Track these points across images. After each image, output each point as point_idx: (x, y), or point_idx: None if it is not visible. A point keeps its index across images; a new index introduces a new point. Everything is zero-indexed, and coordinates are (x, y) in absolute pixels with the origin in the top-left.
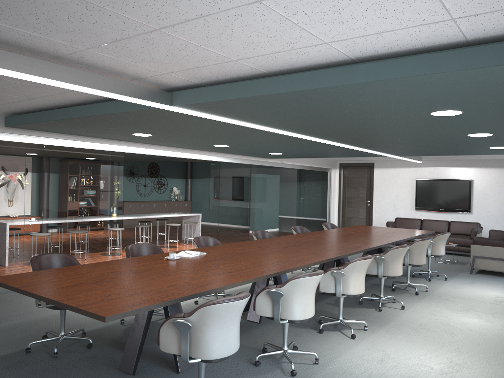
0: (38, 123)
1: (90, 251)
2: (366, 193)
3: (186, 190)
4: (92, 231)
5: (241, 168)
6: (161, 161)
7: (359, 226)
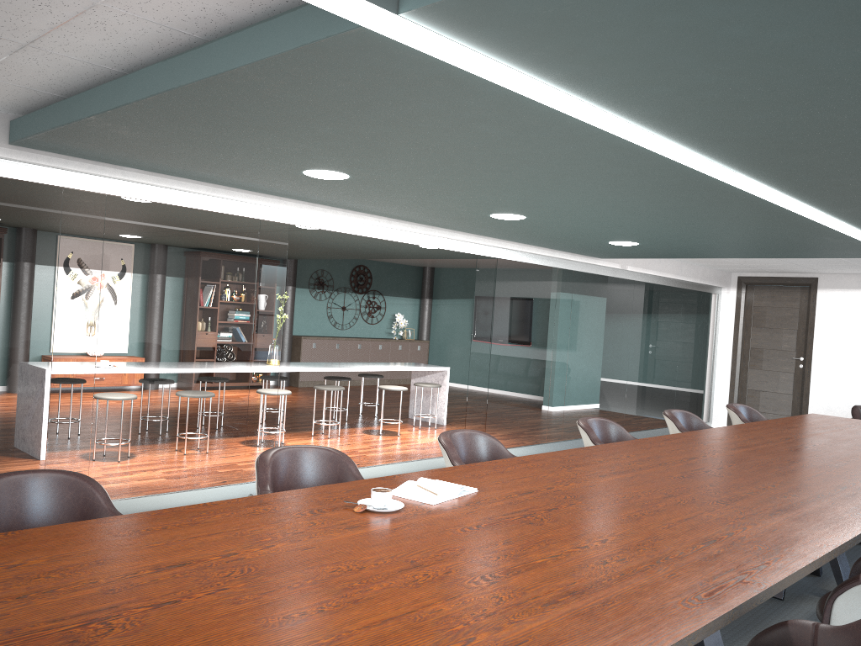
0: (70, 129)
1: (205, 443)
2: (796, 341)
3: (421, 320)
4: (210, 397)
5: (540, 276)
6: (376, 263)
7: (814, 417)
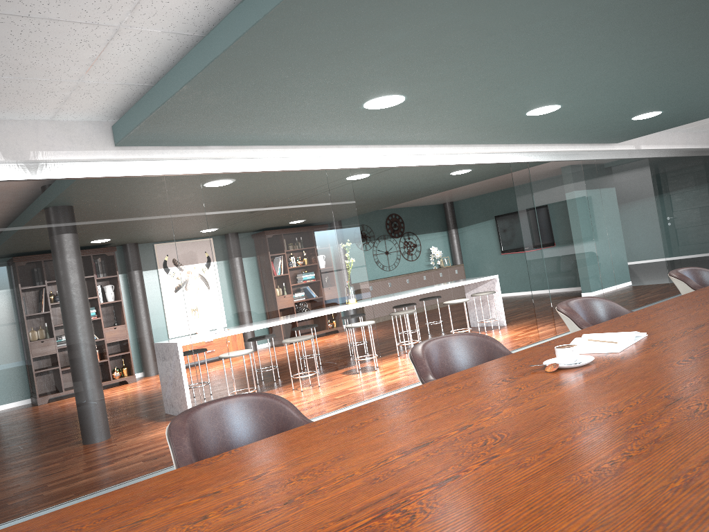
0: (165, 110)
1: (325, 372)
2: None
3: (452, 248)
4: (320, 331)
5: (567, 170)
6: (404, 210)
7: None
